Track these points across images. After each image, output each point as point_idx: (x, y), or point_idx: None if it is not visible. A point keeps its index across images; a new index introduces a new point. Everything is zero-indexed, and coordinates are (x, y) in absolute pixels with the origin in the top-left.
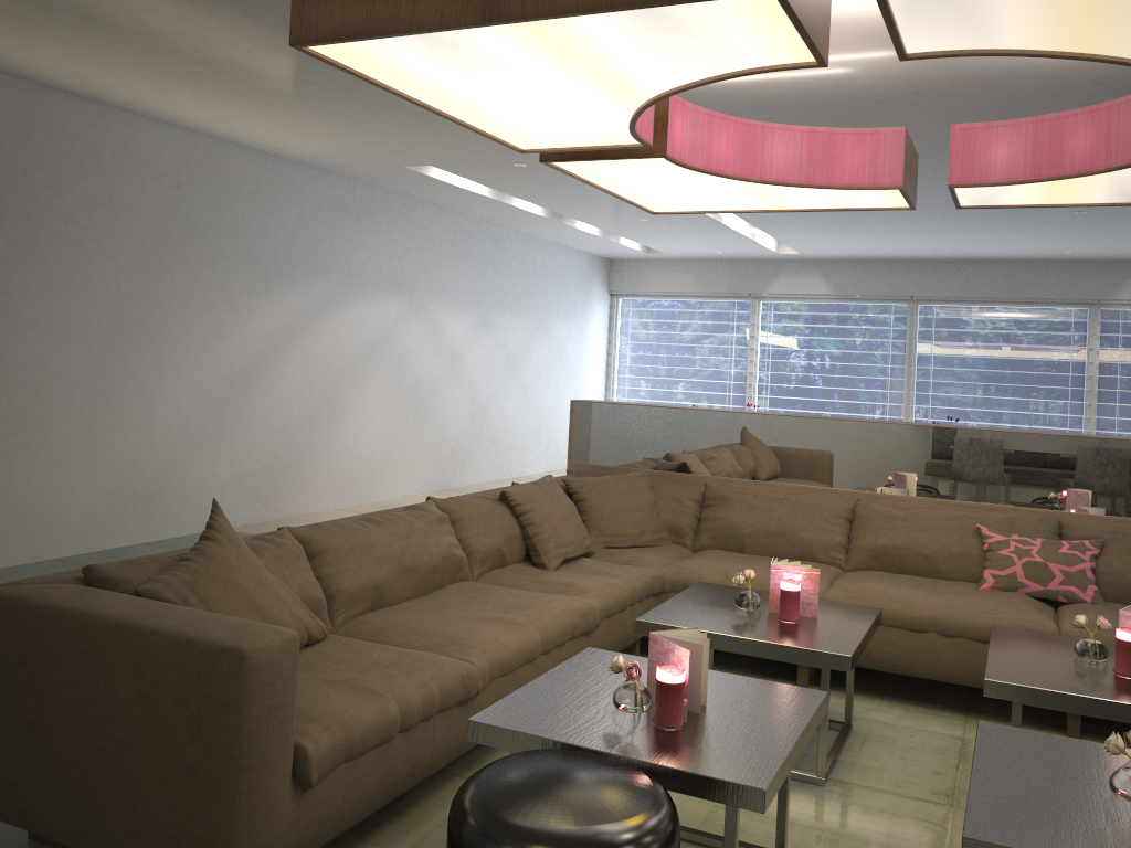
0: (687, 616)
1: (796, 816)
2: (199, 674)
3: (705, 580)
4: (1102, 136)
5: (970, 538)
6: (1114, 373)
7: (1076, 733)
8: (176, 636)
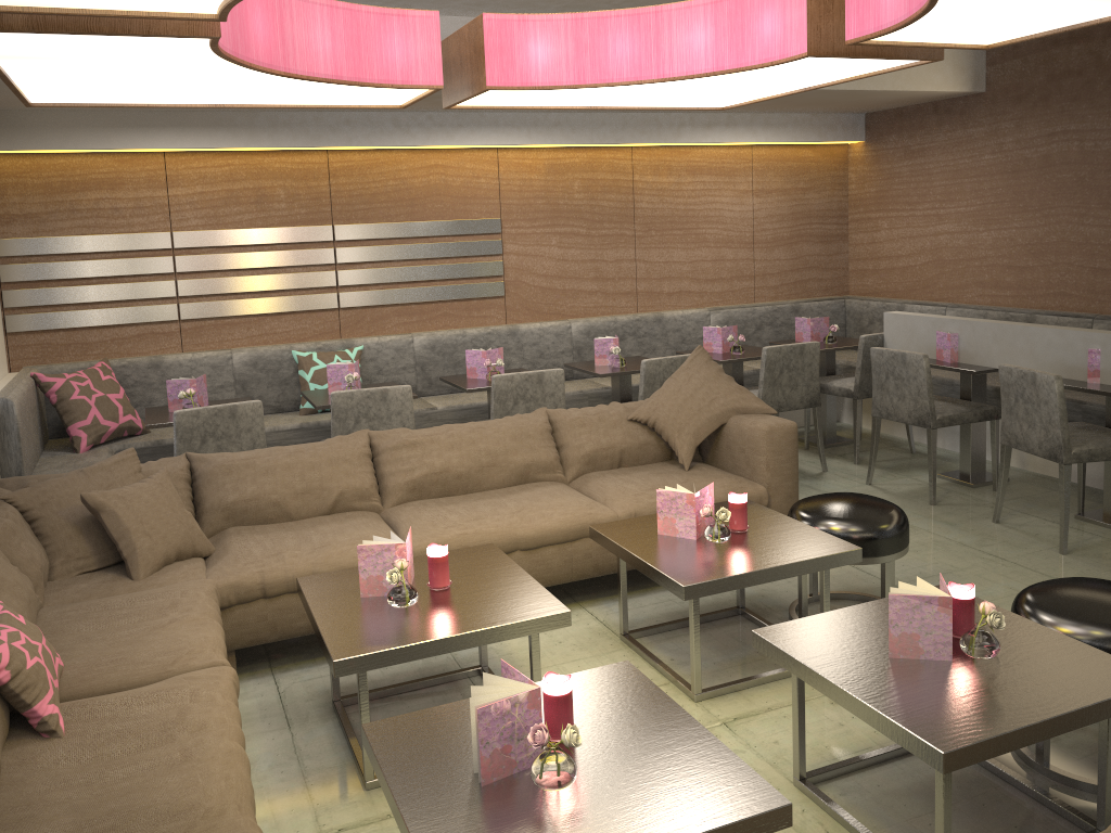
0: (694, 784)
1: None
2: None
3: None
4: (278, 29)
5: None
6: None
7: None
8: None
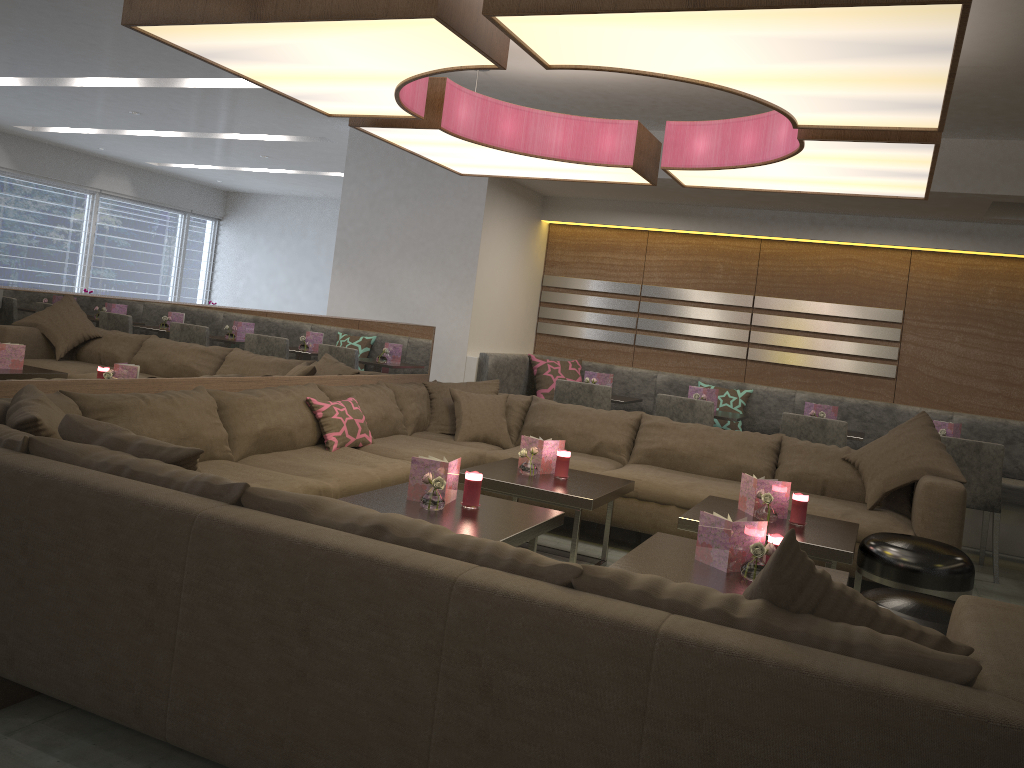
0: (474, 528)
1: None
2: None
3: None
4: (523, 130)
5: (304, 409)
6: None
7: None
8: None
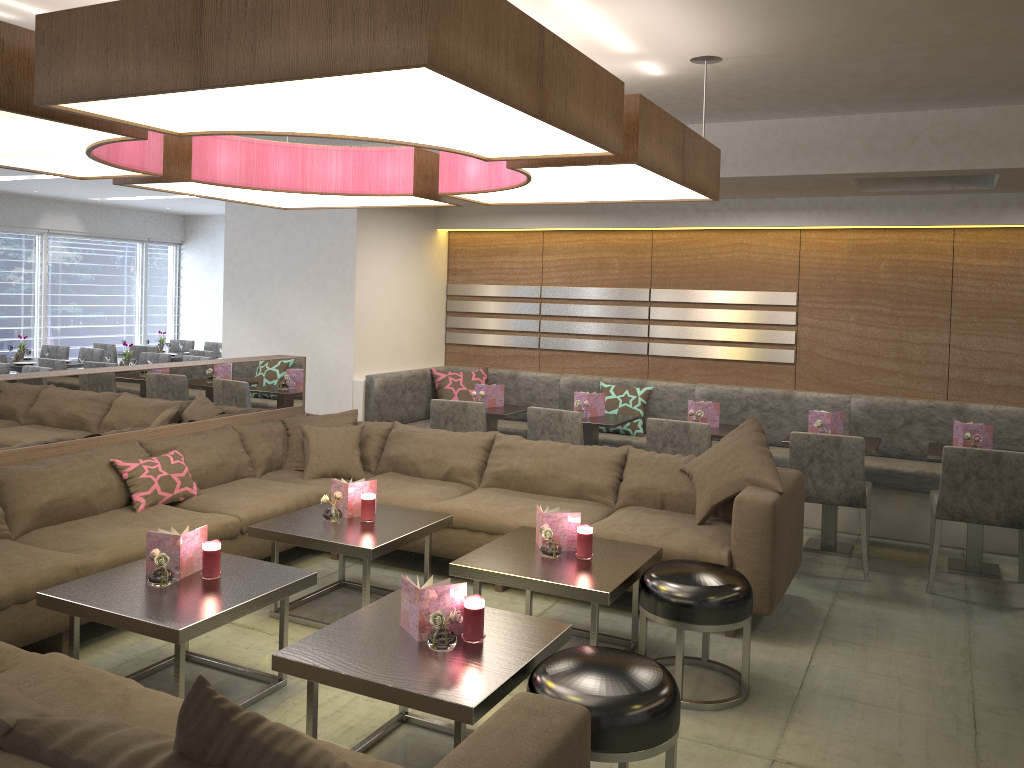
0: (181, 608)
1: (333, 702)
2: (580, 758)
3: None
4: (299, 168)
5: (107, 472)
6: None
7: None
8: (558, 747)
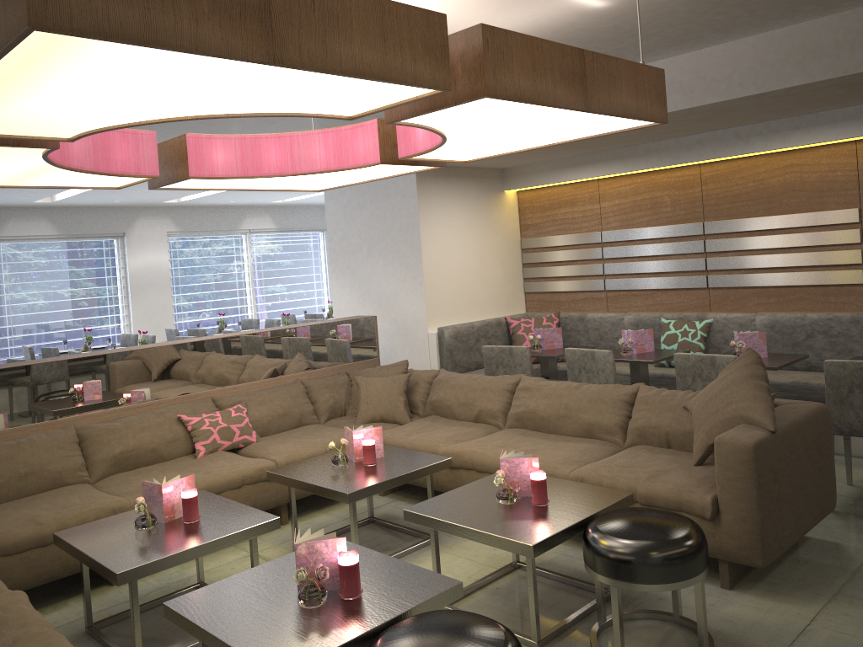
0: (138, 552)
1: None
2: None
3: (22, 535)
4: (288, 153)
5: (175, 426)
6: (4, 292)
7: (287, 520)
8: None
